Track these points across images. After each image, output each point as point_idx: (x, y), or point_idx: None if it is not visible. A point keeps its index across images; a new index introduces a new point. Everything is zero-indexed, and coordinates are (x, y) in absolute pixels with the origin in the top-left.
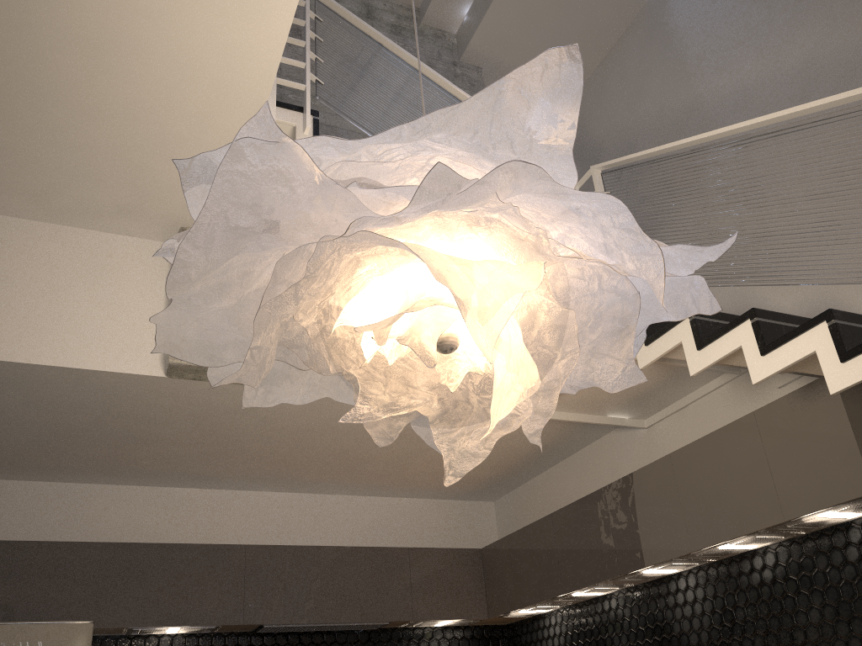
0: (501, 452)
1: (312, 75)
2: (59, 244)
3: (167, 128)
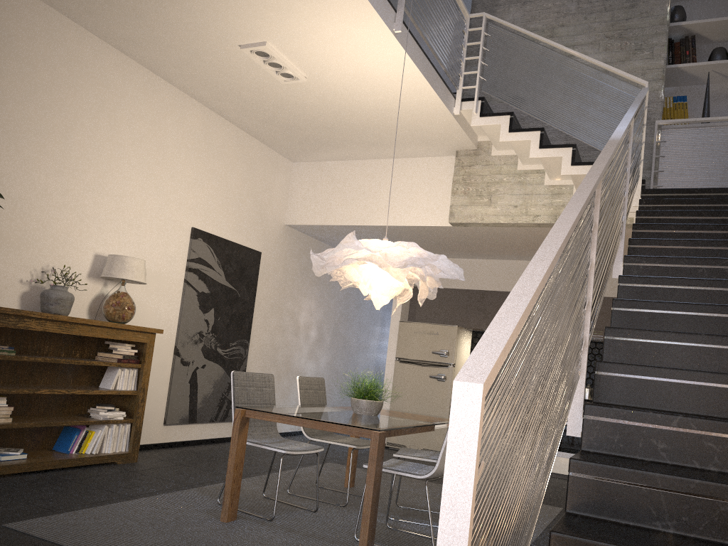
0: None
1: (480, 77)
2: (411, 167)
3: (421, 125)
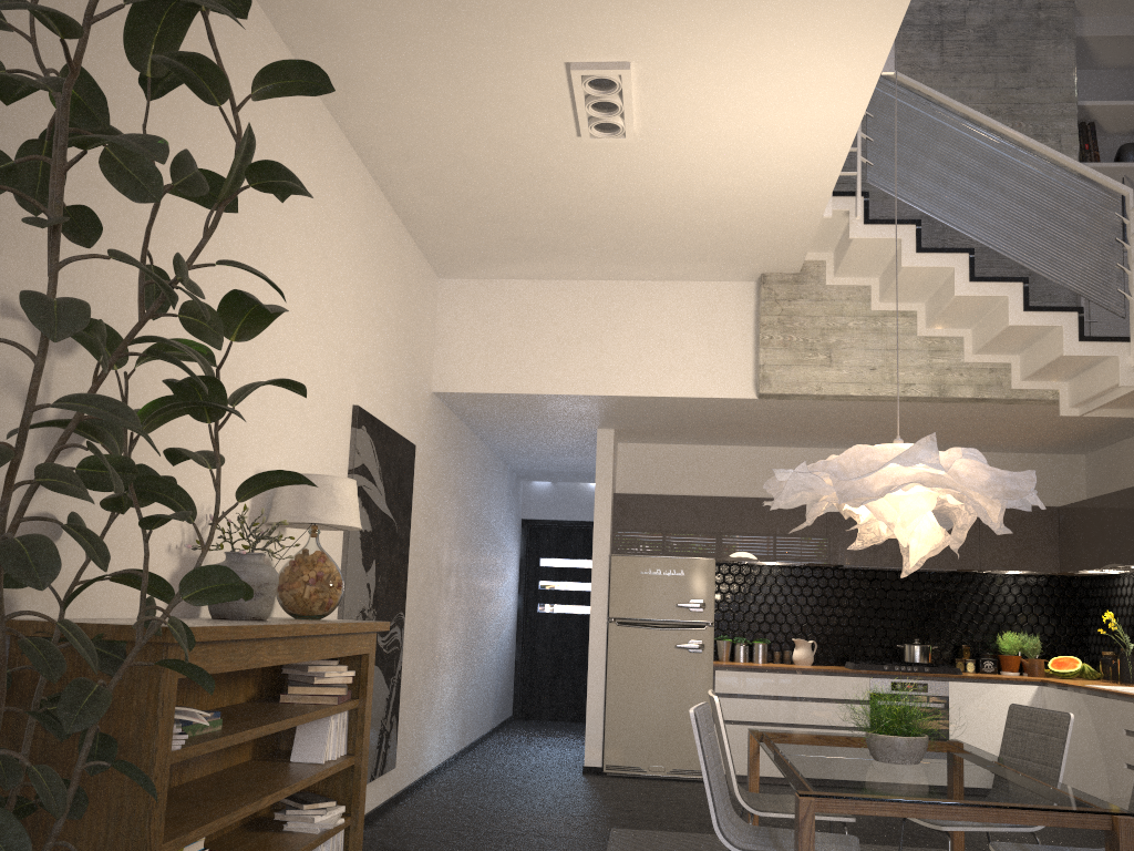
0: (1073, 426)
1: (862, 158)
2: (673, 298)
3: (749, 231)
